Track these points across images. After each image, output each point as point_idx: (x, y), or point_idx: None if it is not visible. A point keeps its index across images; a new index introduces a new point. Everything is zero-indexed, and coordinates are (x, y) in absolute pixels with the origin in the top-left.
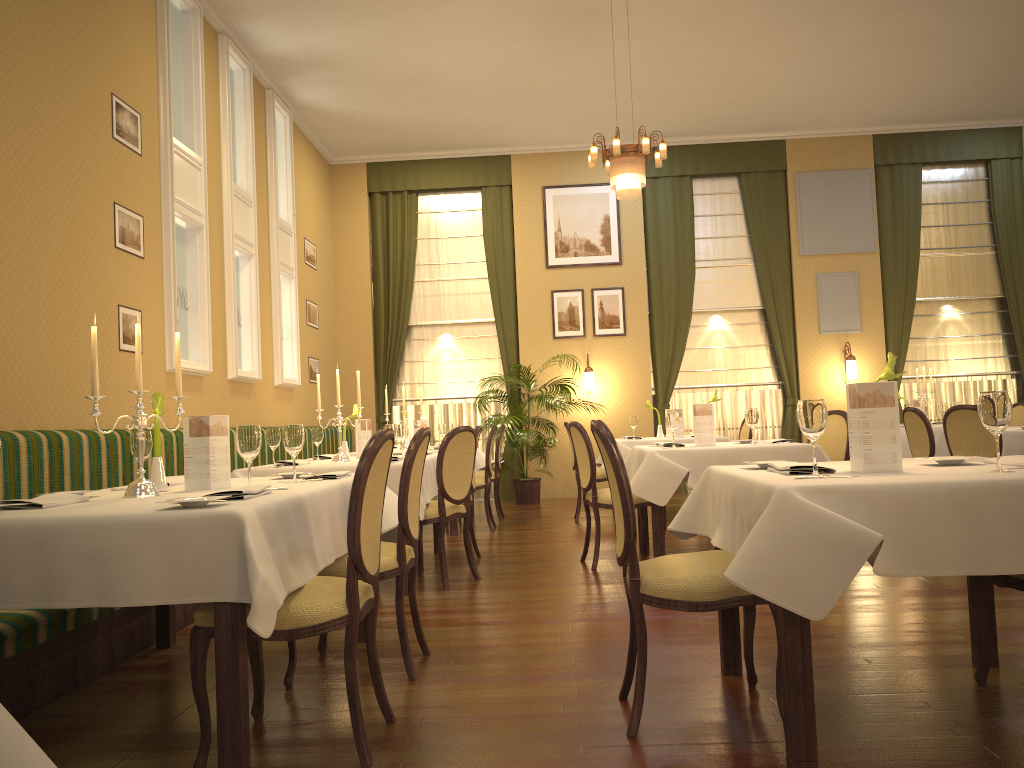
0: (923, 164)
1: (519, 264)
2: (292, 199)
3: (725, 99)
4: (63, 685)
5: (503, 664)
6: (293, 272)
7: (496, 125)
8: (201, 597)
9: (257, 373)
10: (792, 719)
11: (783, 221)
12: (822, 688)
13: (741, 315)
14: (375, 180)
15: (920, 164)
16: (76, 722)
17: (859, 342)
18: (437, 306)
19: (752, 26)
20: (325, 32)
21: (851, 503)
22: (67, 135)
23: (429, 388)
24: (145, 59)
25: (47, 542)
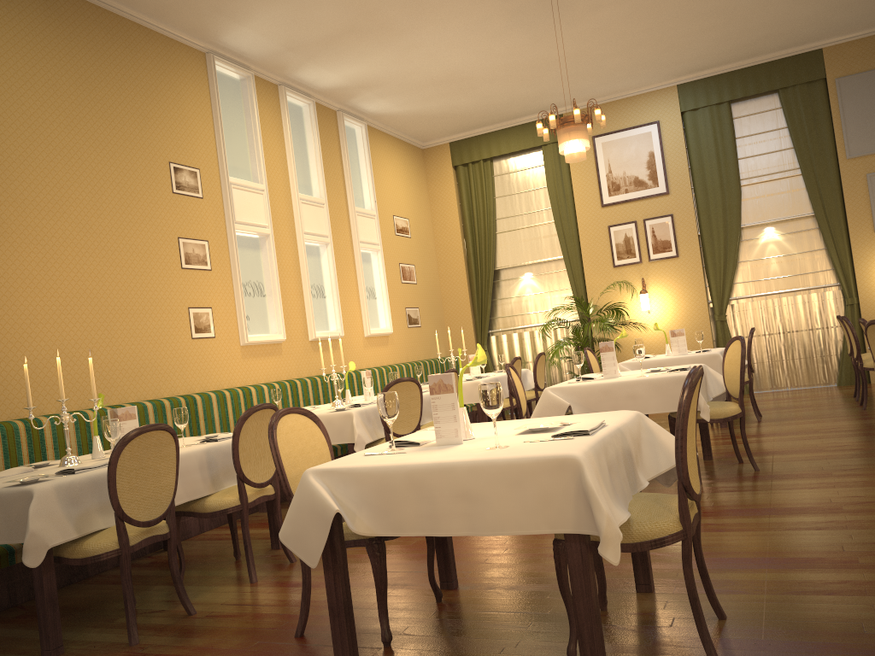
0: None
1: (578, 207)
2: (372, 189)
3: (733, 30)
4: (73, 577)
5: (322, 572)
6: (378, 246)
7: (536, 95)
8: (22, 539)
9: (340, 331)
10: (332, 635)
11: (826, 128)
12: (484, 605)
13: (793, 224)
14: (457, 155)
15: None
16: None
17: None
18: (516, 251)
19: None
20: (353, 65)
21: (347, 481)
22: (129, 202)
23: (517, 319)
24: (201, 128)
25: None
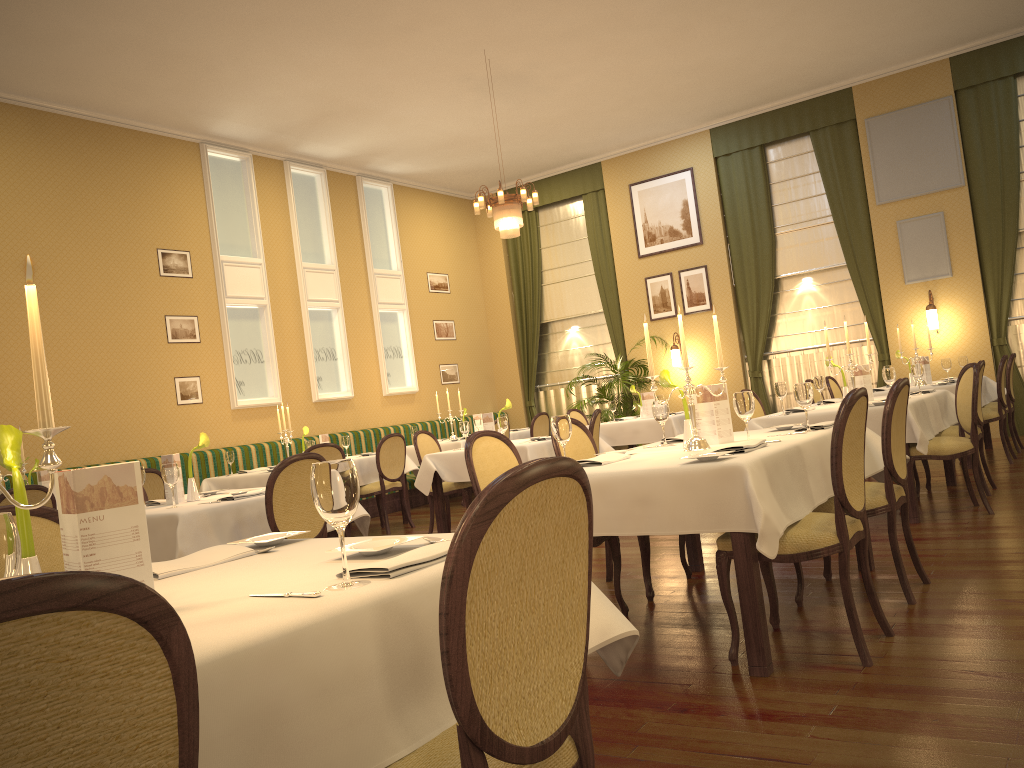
0: (1020, 74)
1: (616, 258)
2: (398, 249)
3: (733, 80)
4: None
5: None
6: (403, 305)
7: (560, 147)
8: None
9: (349, 392)
10: None
11: (857, 172)
12: None
13: (829, 274)
14: None
15: (1011, 77)
16: None
17: (951, 287)
18: (561, 304)
19: (657, 39)
20: (349, 139)
21: None
22: (114, 289)
23: (564, 374)
24: (193, 213)
25: None
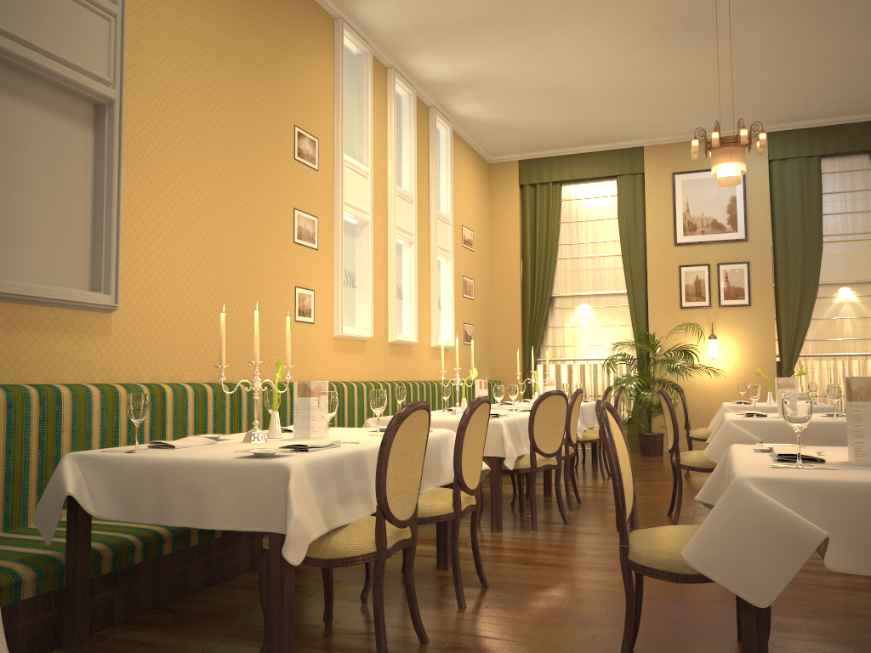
0: None
1: (649, 242)
2: (450, 195)
3: (850, 82)
4: (210, 578)
5: (543, 604)
6: (450, 254)
7: (627, 122)
8: (260, 527)
9: (414, 337)
10: None
11: None
12: None
13: None
14: (525, 174)
15: None
16: (207, 608)
17: None
18: (576, 280)
19: (868, 13)
20: (471, 59)
21: (807, 497)
22: (257, 160)
23: (568, 350)
24: (323, 96)
25: (162, 476)
